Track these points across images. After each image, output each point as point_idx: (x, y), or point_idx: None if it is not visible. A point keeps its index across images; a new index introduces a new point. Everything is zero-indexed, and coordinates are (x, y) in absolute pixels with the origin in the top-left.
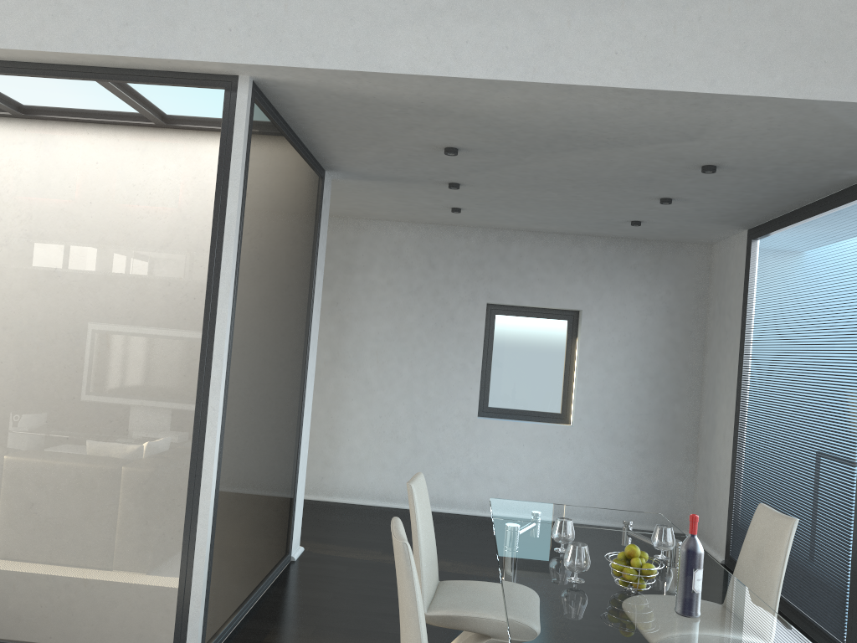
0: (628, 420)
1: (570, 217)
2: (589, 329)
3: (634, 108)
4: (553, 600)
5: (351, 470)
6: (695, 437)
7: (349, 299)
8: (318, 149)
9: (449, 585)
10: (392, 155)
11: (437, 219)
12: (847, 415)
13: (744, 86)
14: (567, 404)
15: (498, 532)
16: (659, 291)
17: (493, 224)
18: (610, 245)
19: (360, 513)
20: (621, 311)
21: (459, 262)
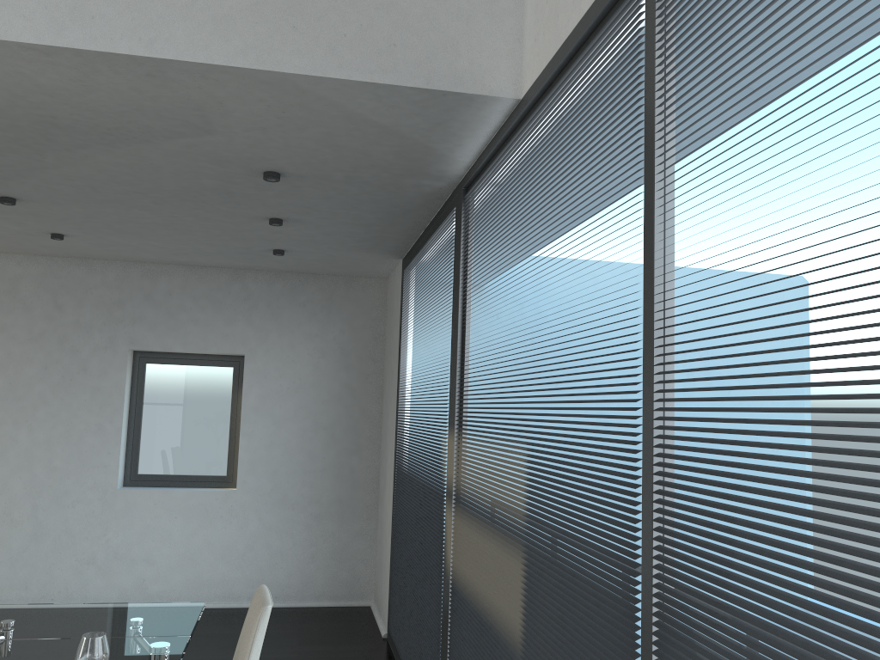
0: (300, 479)
1: (201, 245)
2: (253, 376)
3: (83, 79)
4: None
5: None
6: (376, 492)
7: None
8: None
9: None
10: None
11: (56, 250)
12: (440, 461)
13: (192, 50)
14: (233, 465)
15: None
16: (332, 331)
17: (129, 256)
18: (276, 280)
19: None
20: (290, 355)
21: (94, 302)
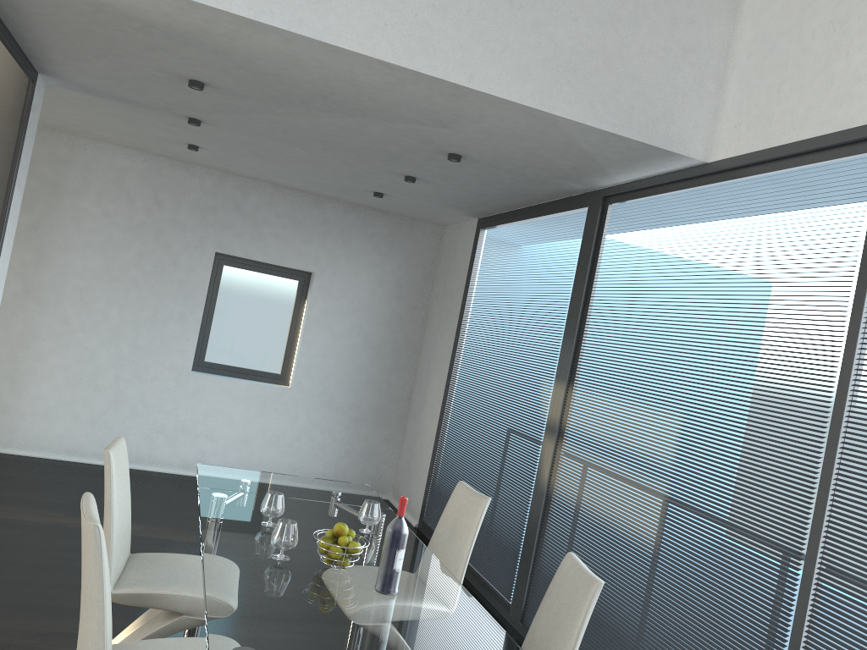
0: (346, 387)
1: (315, 177)
2: (319, 293)
3: (396, 85)
4: (256, 581)
5: (36, 419)
6: (407, 407)
7: (53, 225)
8: (32, 47)
9: (142, 558)
10: (126, 74)
11: (170, 153)
12: (539, 402)
13: (499, 88)
14: (287, 366)
15: (203, 503)
16: (391, 264)
17: (232, 170)
18: (350, 212)
19: (41, 468)
20: (353, 279)
21: (190, 204)
